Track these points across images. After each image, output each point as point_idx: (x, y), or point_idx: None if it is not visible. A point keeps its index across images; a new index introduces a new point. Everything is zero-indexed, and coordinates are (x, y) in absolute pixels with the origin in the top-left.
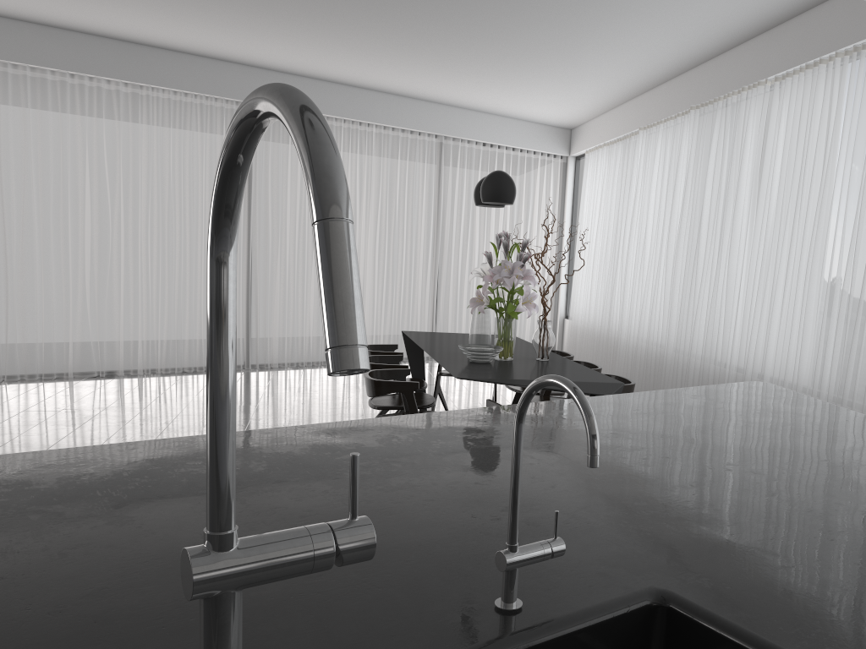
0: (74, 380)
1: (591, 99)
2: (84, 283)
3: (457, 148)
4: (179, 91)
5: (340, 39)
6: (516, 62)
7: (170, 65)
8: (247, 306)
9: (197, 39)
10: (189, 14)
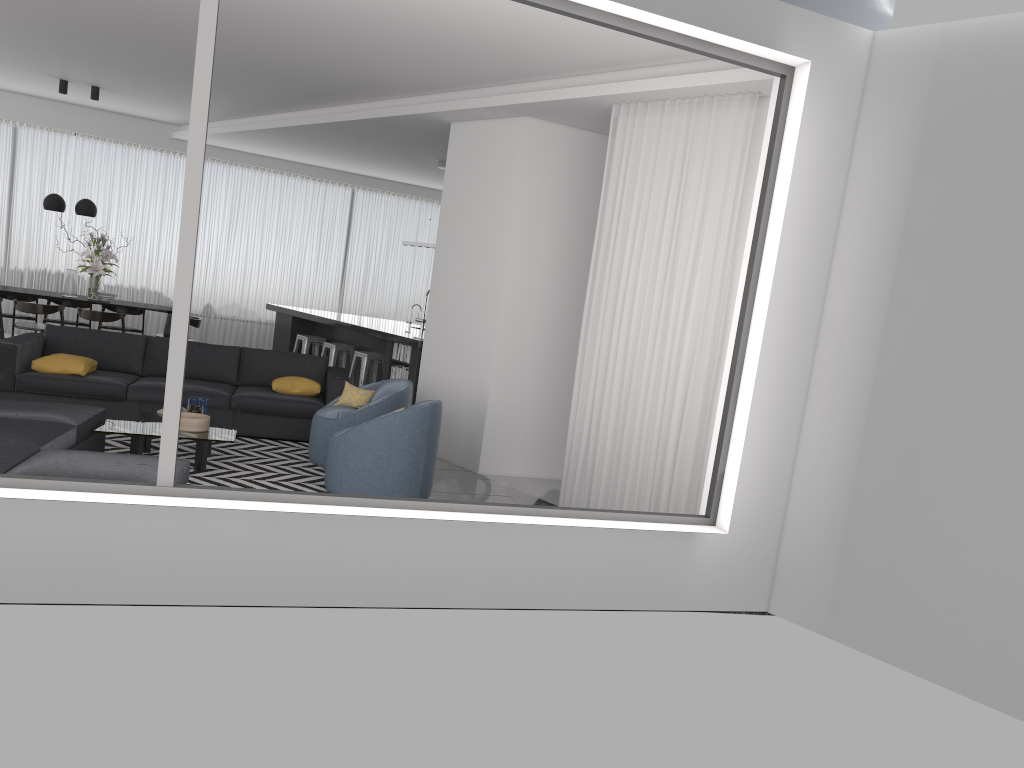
0: None
1: None
2: None
3: None
4: None
5: None
6: None
7: None
8: None
9: None
10: None
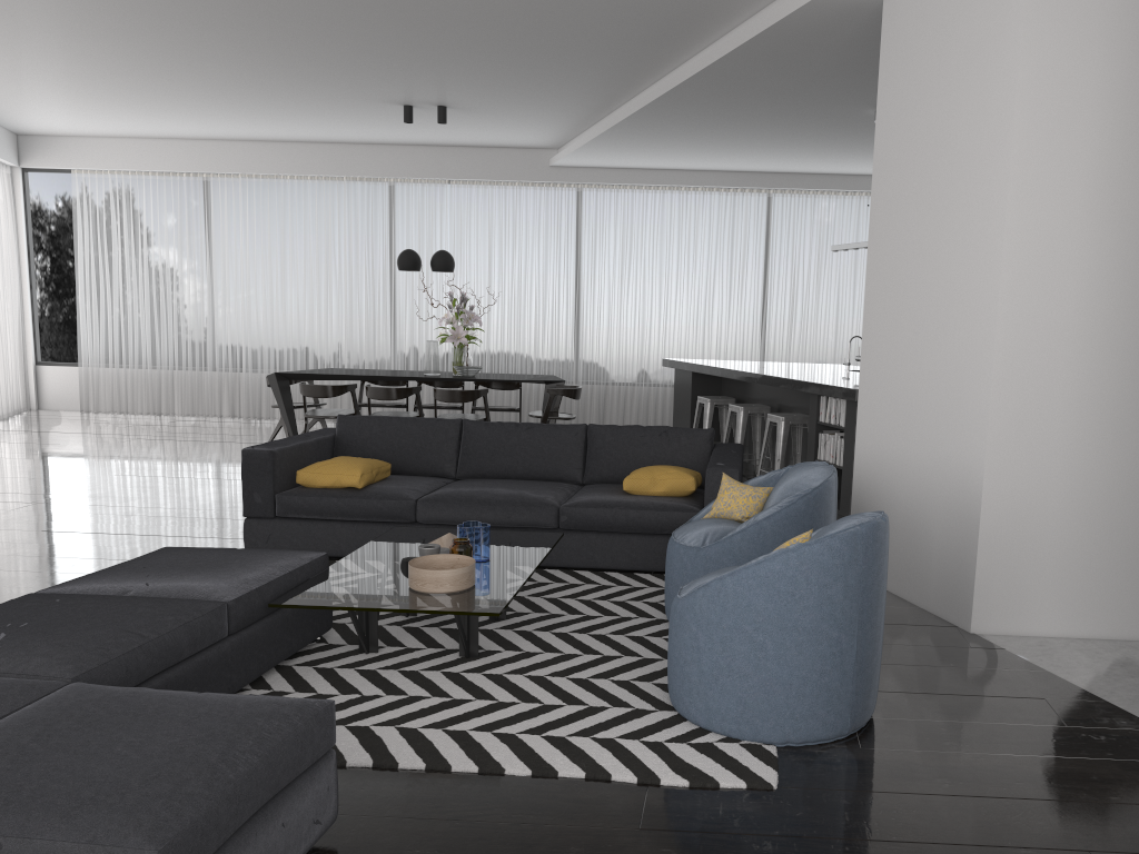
0: None
1: (167, 132)
2: None
3: None
4: None
5: (113, 73)
6: (212, 113)
7: None
8: None
9: None
10: (29, 32)
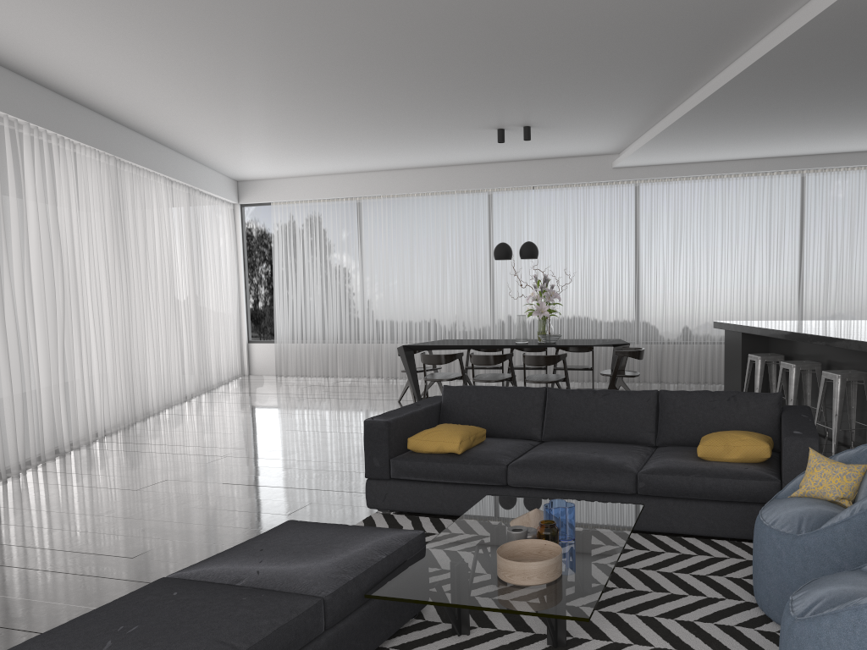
0: (71, 457)
1: (331, 169)
2: (56, 352)
3: (197, 198)
4: (83, 145)
5: (289, 127)
6: (360, 151)
7: (80, 119)
8: (130, 359)
9: (155, 106)
10: (228, 101)
